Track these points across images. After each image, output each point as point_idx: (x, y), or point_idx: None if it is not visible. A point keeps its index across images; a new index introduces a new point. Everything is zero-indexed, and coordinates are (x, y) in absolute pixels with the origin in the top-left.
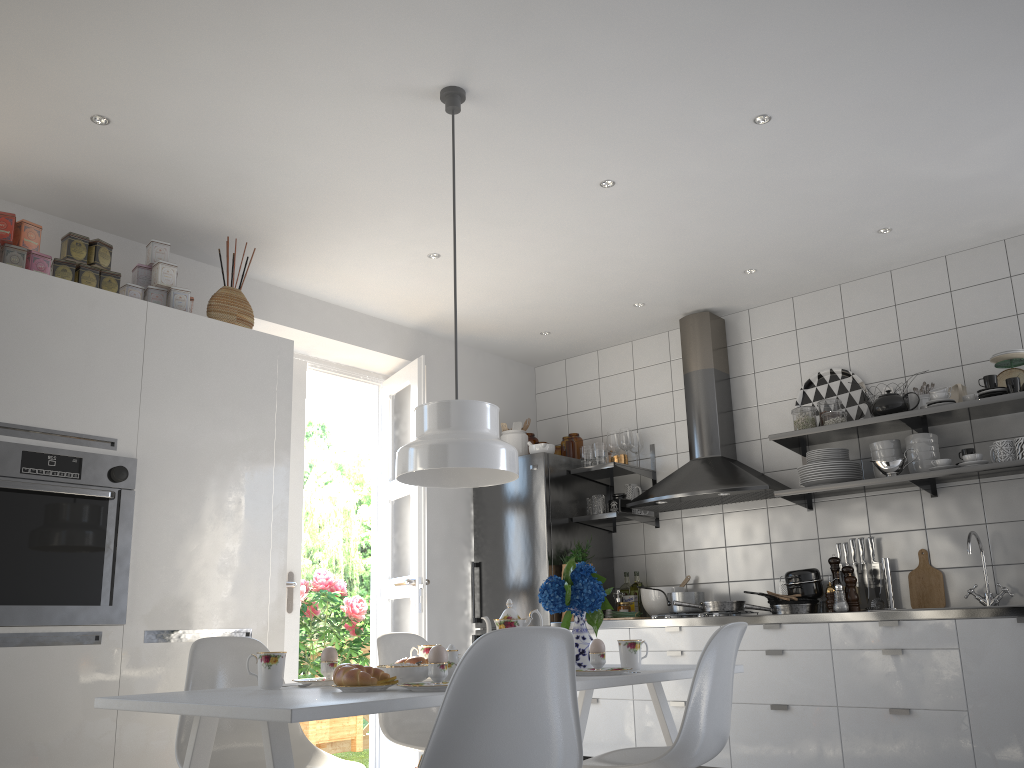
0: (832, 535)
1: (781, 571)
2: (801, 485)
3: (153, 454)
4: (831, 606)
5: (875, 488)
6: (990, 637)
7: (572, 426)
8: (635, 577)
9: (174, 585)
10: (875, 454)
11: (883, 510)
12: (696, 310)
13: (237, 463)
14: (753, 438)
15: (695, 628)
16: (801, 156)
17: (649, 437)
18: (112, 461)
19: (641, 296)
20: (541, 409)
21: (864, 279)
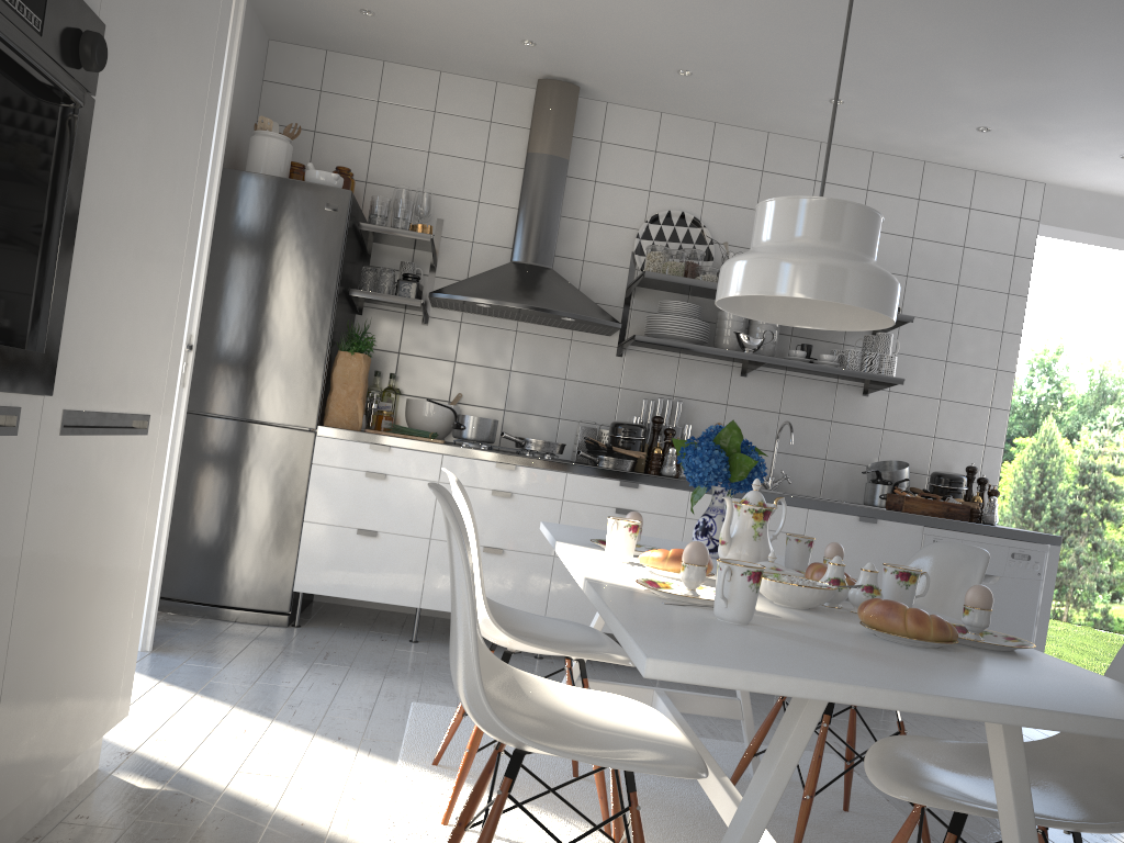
0: (635, 388)
1: (570, 413)
2: (650, 334)
3: (115, 25)
4: (657, 468)
5: (703, 354)
6: (832, 529)
7: (320, 152)
8: (392, 381)
9: (100, 321)
10: (727, 323)
11: (693, 376)
12: (565, 78)
13: (180, 94)
14: (575, 257)
15: (534, 470)
16: (935, 9)
17: (438, 209)
18: (80, 14)
19: (549, 37)
20: (269, 107)
21: (741, 129)
